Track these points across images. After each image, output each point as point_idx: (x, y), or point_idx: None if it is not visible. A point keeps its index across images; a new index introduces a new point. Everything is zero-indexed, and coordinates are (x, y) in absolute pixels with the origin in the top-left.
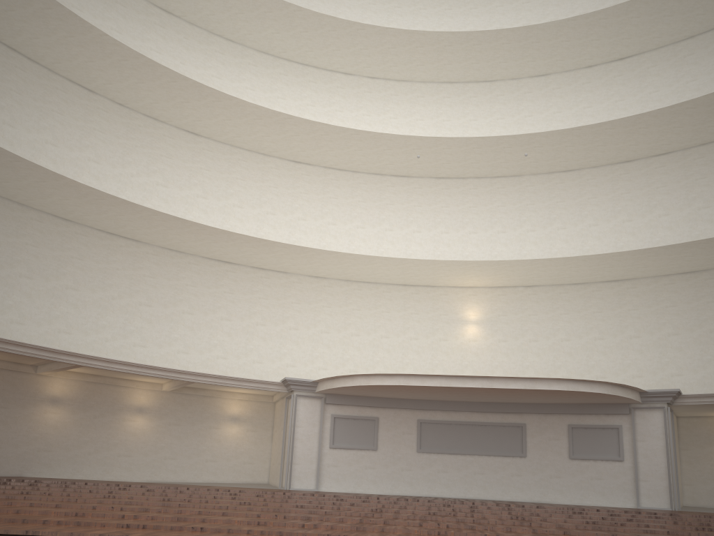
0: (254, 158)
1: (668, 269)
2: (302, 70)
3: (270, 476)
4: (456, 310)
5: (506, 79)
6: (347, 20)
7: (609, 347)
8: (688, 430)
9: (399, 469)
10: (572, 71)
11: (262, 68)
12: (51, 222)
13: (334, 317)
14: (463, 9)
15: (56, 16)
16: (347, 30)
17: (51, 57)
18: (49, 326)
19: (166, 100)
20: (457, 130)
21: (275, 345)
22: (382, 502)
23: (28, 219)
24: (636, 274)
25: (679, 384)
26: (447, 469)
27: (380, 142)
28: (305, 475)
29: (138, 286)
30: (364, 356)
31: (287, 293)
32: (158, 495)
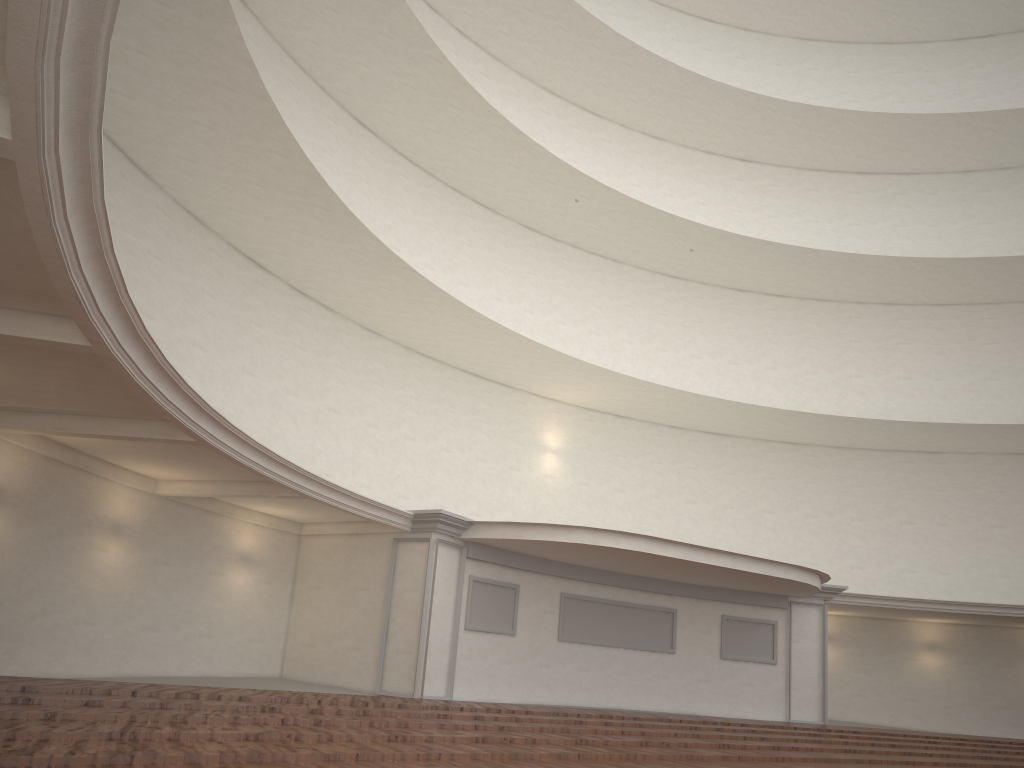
0: (309, 89)
1: (779, 435)
2: None
3: (293, 665)
4: (534, 428)
5: (616, 122)
6: None
7: (701, 515)
8: None
9: (537, 665)
10: (689, 149)
11: None
12: None
13: (386, 403)
14: None
15: None
16: None
17: None
18: None
19: None
20: None
21: (308, 435)
22: (626, 724)
23: None
24: (745, 433)
25: None
26: (589, 666)
27: (518, 152)
28: (435, 674)
29: (138, 271)
30: (418, 475)
31: (331, 347)
32: (395, 726)
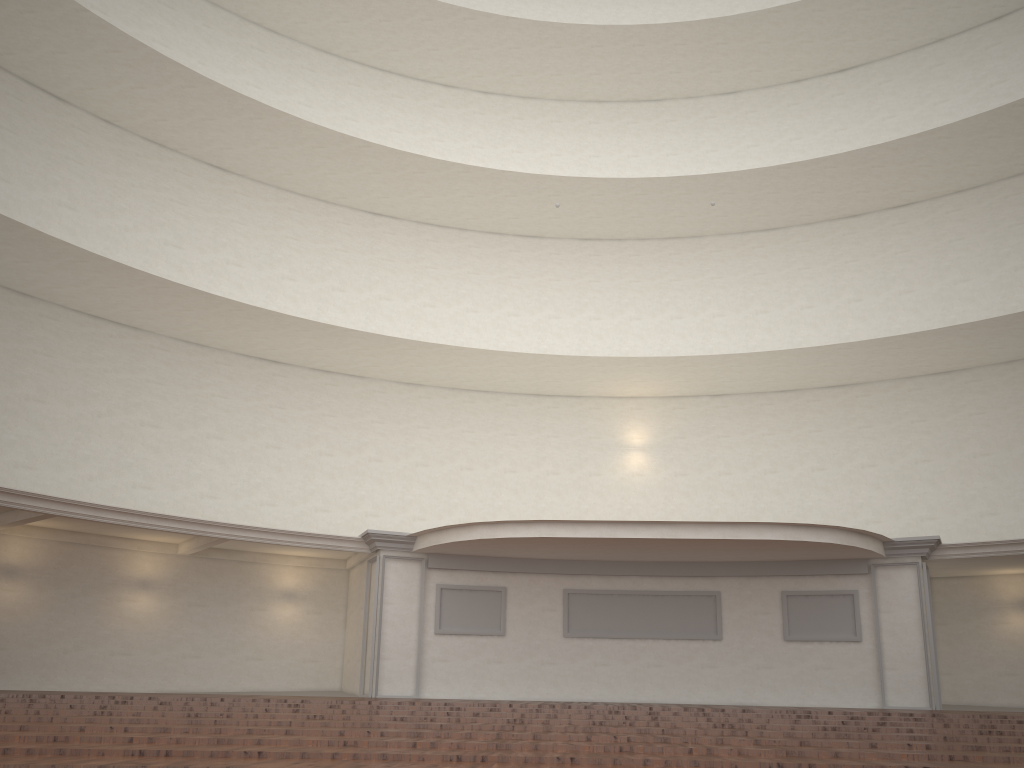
0: (313, 208)
1: (914, 368)
2: (381, 79)
3: (344, 679)
4: (613, 430)
5: (679, 97)
6: (450, 4)
7: (833, 481)
8: (946, 597)
9: (538, 662)
10: (773, 87)
11: (322, 74)
12: (1, 298)
13: (435, 442)
14: None
15: None
16: (449, 19)
17: None
18: (0, 458)
19: (179, 116)
20: (609, 170)
21: (348, 485)
22: (519, 710)
23: None
24: (870, 376)
25: (932, 531)
26: (608, 660)
27: (500, 184)
28: (398, 675)
29: (138, 397)
30: (480, 499)
31: (365, 408)
32: (179, 709)
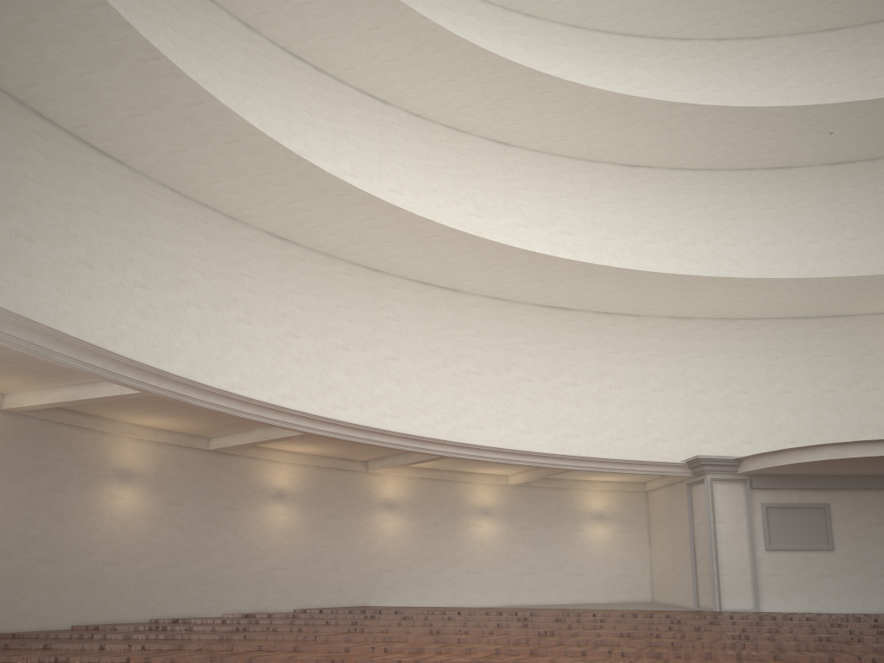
0: (579, 167)
1: None
2: (623, 43)
3: (657, 591)
4: None
5: None
6: None
7: None
8: None
9: (871, 576)
10: None
11: (573, 46)
12: (360, 275)
13: (710, 370)
14: None
15: (365, 1)
16: None
17: (344, 62)
18: (373, 410)
19: (479, 101)
20: (852, 94)
21: (637, 415)
22: None
23: (337, 273)
24: None
25: None
26: None
27: (763, 120)
28: (737, 590)
29: (463, 349)
30: (759, 420)
31: (643, 343)
32: (590, 627)
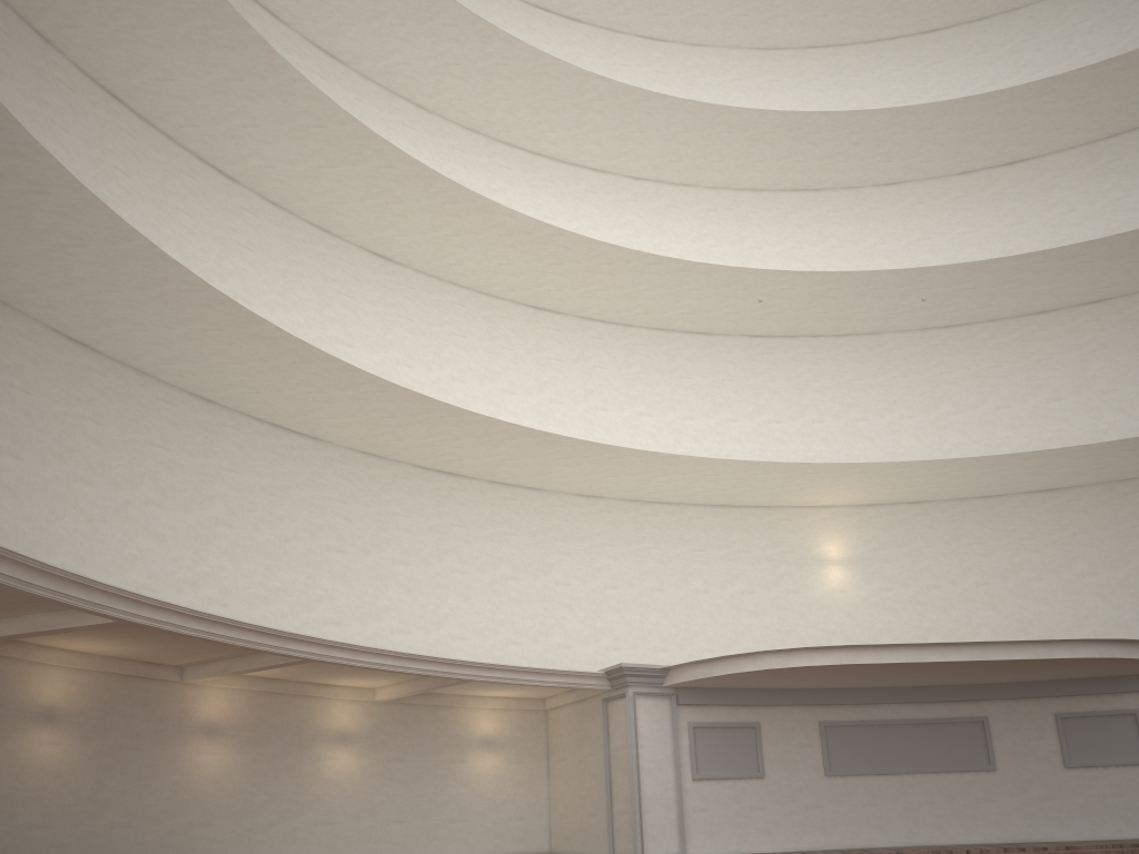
0: (476, 301)
1: (1134, 470)
2: (531, 162)
3: (557, 838)
4: (807, 543)
5: (839, 187)
6: (626, 85)
7: (1052, 592)
8: None
9: (802, 806)
10: (939, 179)
11: (473, 155)
12: (186, 405)
13: (621, 561)
14: (760, 80)
15: (227, 42)
16: (621, 100)
17: (183, 115)
18: (195, 594)
19: (361, 199)
20: (773, 262)
21: (537, 613)
22: None
23: (153, 399)
24: (1084, 479)
25: None
26: (875, 800)
27: (689, 276)
28: (661, 830)
29: (322, 517)
30: (674, 624)
31: (546, 524)
32: None
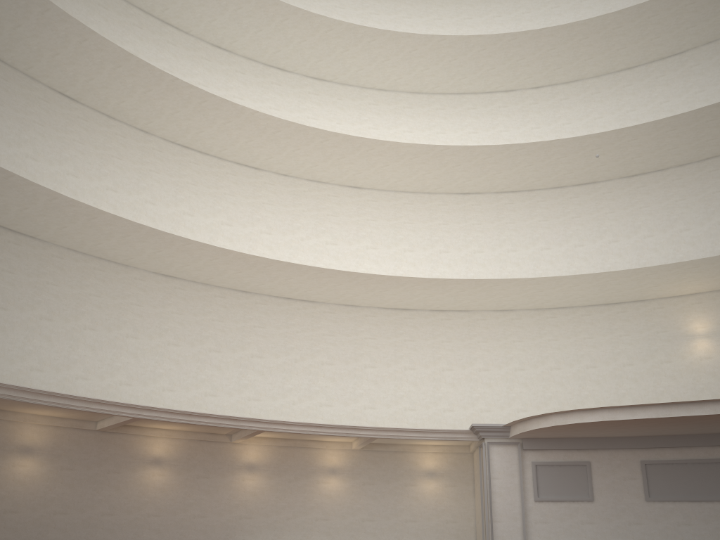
0: (420, 199)
1: None
2: (459, 100)
3: (477, 535)
4: (677, 324)
5: (699, 45)
6: (495, 34)
7: None
8: None
9: (626, 523)
10: None
11: (417, 108)
12: (232, 296)
13: (527, 351)
14: None
15: (212, 106)
16: (498, 44)
17: (218, 146)
18: (240, 395)
19: (324, 161)
20: (645, 118)
21: (465, 390)
22: None
23: (212, 297)
24: None
25: None
26: (689, 521)
27: (551, 150)
28: (509, 534)
29: (318, 346)
30: (569, 391)
31: (472, 332)
32: None
